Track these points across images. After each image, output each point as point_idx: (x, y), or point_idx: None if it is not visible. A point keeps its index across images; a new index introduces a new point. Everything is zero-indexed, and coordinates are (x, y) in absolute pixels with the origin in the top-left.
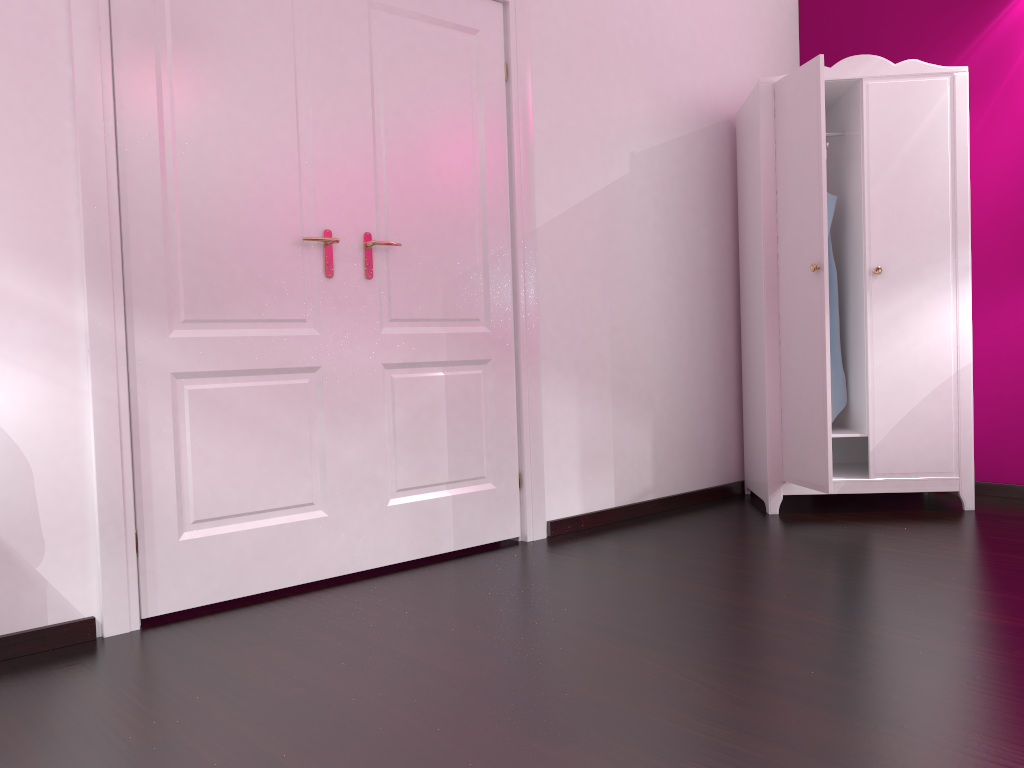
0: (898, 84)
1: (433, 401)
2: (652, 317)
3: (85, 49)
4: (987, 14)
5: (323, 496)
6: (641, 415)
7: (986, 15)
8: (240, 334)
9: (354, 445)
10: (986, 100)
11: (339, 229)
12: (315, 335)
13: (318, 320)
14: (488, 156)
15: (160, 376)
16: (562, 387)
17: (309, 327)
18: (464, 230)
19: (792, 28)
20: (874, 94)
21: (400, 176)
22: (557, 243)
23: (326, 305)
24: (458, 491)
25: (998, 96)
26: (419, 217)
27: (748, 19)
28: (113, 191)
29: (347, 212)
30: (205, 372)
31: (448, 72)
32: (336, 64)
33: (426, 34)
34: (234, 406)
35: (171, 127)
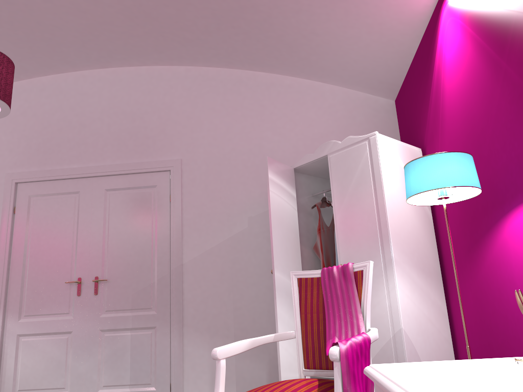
0: (343, 152)
1: (124, 346)
2: (266, 300)
3: (2, 233)
4: (429, 86)
5: (69, 385)
6: (258, 356)
7: (429, 86)
8: (42, 319)
9: (83, 364)
10: (438, 138)
11: (85, 276)
12: (71, 318)
13: (73, 312)
14: (159, 235)
15: (13, 335)
16: (199, 340)
17: (70, 315)
18: (145, 269)
19: (390, 118)
20: (333, 161)
21: (114, 251)
22: (197, 268)
23: (77, 306)
24: (134, 389)
25: (440, 134)
26: (122, 266)
27: (345, 126)
28: (5, 275)
29: (89, 269)
30: (28, 334)
31: (140, 205)
32: (89, 215)
33: (130, 194)
34: (38, 346)
35: (29, 250)
